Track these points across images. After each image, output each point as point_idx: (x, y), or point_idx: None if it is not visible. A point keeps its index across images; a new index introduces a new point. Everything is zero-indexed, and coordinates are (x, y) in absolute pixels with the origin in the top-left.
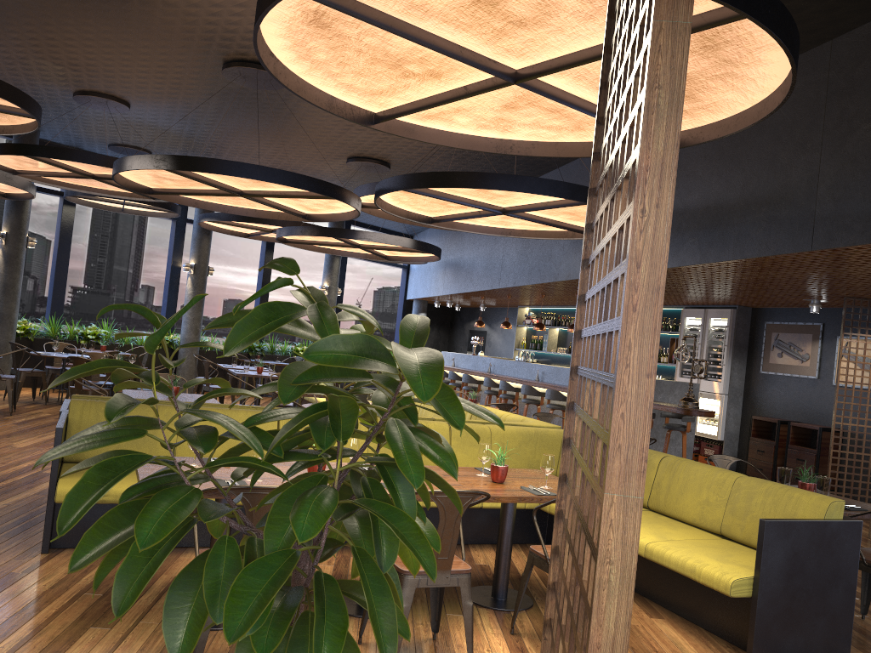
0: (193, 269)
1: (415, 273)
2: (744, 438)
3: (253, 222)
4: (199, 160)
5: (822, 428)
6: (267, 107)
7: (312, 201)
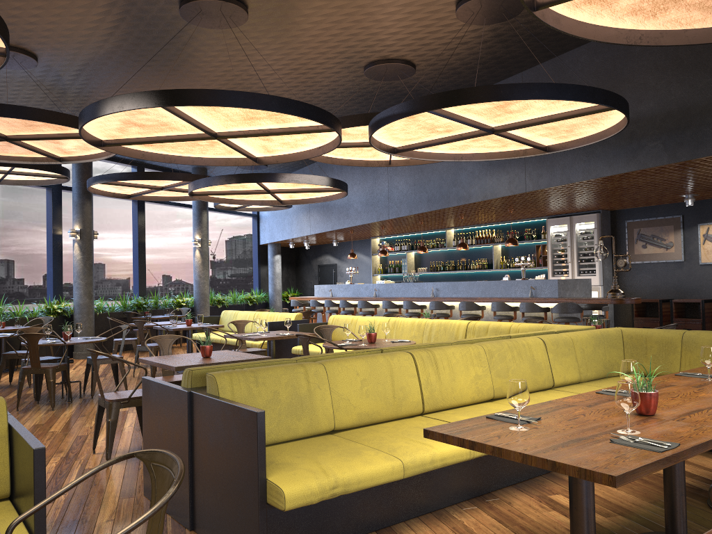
0: (79, 234)
1: (268, 219)
2: (619, 319)
3: (155, 179)
4: (211, 93)
5: (704, 300)
6: (200, 53)
7: (284, 139)
